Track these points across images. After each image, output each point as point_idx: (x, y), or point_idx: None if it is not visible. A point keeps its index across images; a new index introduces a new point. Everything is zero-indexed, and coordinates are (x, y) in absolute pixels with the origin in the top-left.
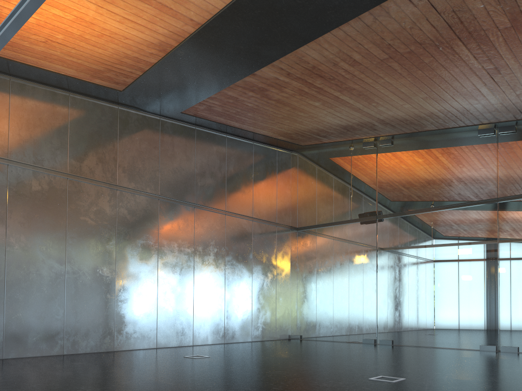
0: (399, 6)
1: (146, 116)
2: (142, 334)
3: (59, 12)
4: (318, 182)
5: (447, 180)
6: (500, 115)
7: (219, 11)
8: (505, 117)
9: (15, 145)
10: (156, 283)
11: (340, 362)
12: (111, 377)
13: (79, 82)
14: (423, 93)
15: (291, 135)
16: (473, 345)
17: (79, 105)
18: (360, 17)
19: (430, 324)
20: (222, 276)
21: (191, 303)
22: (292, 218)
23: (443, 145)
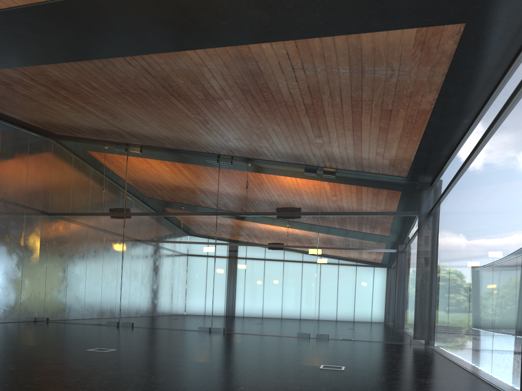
0: (122, 64)
1: None
2: None
3: None
4: (72, 173)
5: (182, 192)
6: (219, 150)
7: None
8: (223, 152)
9: None
10: None
11: (72, 340)
12: None
13: None
14: (157, 122)
15: (43, 124)
16: (194, 327)
17: None
18: (92, 61)
19: (163, 309)
20: None
21: None
22: (43, 203)
23: (181, 163)
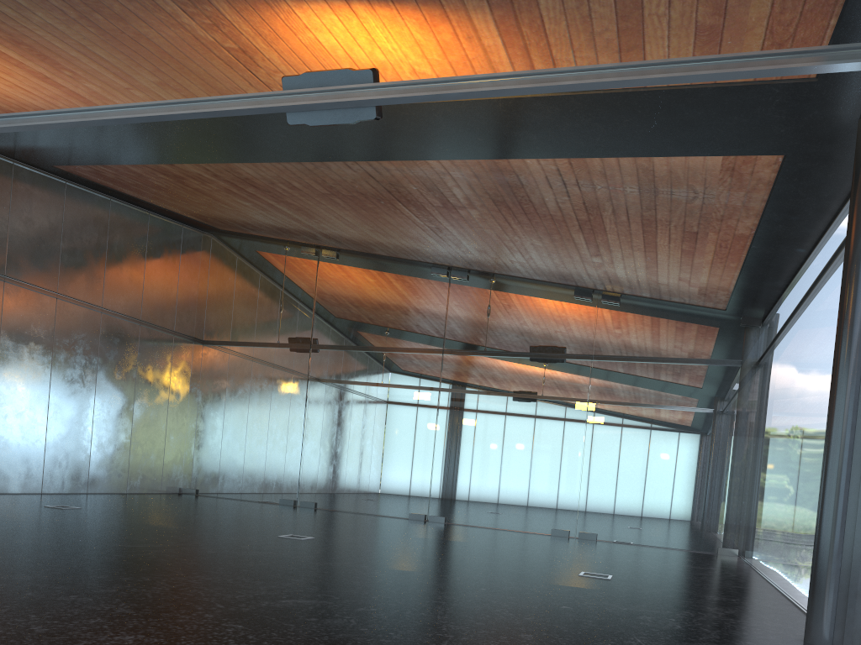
0: (340, 167)
1: None
2: None
3: None
4: (238, 284)
5: (395, 318)
6: (451, 261)
7: None
8: (456, 264)
9: None
10: None
11: (249, 522)
12: None
13: None
14: (369, 226)
15: (207, 218)
16: (403, 513)
17: None
18: (301, 162)
19: (360, 486)
20: (91, 400)
21: (43, 434)
22: (197, 326)
23: (395, 276)
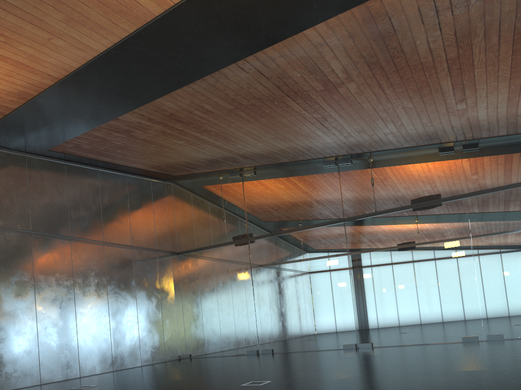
0: (235, 72)
1: (10, 154)
2: (24, 372)
3: None
4: (193, 209)
5: (303, 205)
6: (337, 150)
7: (76, 70)
8: (341, 152)
9: None
10: (35, 319)
11: (220, 375)
12: None
13: None
14: (271, 135)
15: (162, 167)
16: (338, 345)
17: None
18: (204, 78)
19: (302, 331)
20: (105, 305)
21: (75, 335)
22: (171, 243)
23: (297, 175)
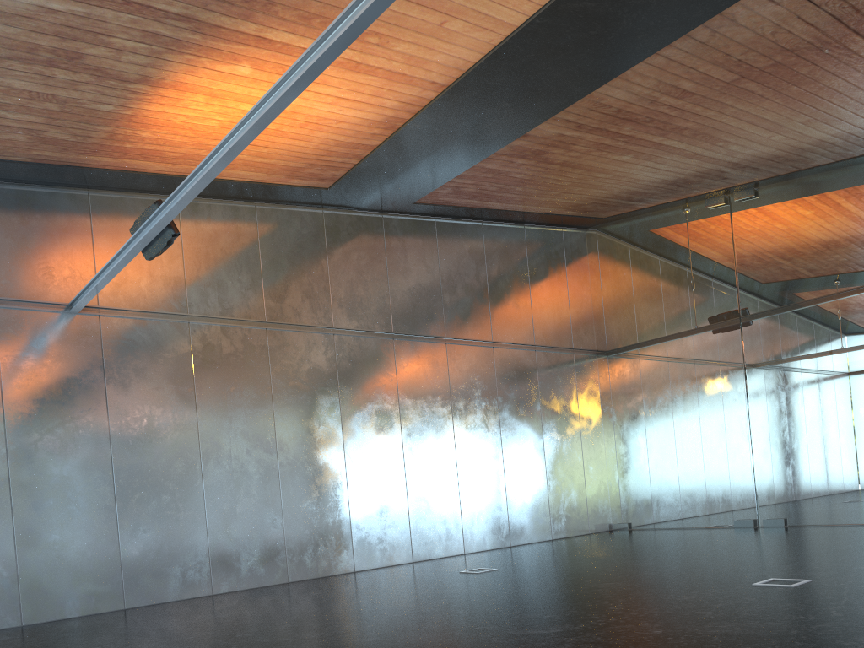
0: (752, 9)
1: (362, 217)
2: (391, 544)
3: (250, 107)
4: (635, 274)
5: (859, 244)
6: None
7: (474, 65)
8: None
9: (194, 293)
10: (402, 466)
11: (702, 562)
12: (375, 609)
13: (269, 187)
14: (803, 116)
15: (585, 206)
16: None
17: (270, 219)
18: (689, 34)
19: (849, 487)
20: (497, 444)
21: (455, 490)
22: (597, 336)
23: (847, 187)
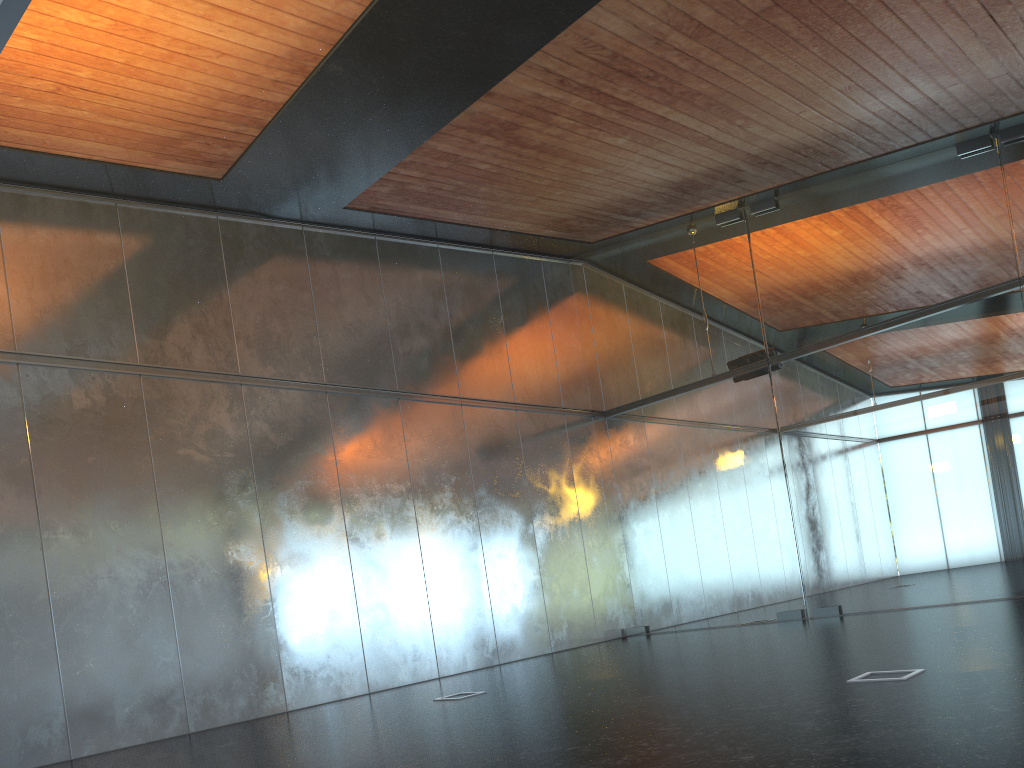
0: None
1: (274, 228)
2: (338, 670)
3: (78, 15)
4: (634, 312)
5: (906, 260)
6: (1005, 102)
7: None
8: (1014, 106)
9: (25, 322)
10: (348, 563)
11: (761, 661)
12: (308, 760)
13: (133, 172)
14: (843, 79)
15: (568, 222)
16: (1013, 588)
17: (140, 223)
18: None
19: (914, 560)
20: (474, 530)
21: (422, 593)
22: (592, 393)
23: (887, 190)
